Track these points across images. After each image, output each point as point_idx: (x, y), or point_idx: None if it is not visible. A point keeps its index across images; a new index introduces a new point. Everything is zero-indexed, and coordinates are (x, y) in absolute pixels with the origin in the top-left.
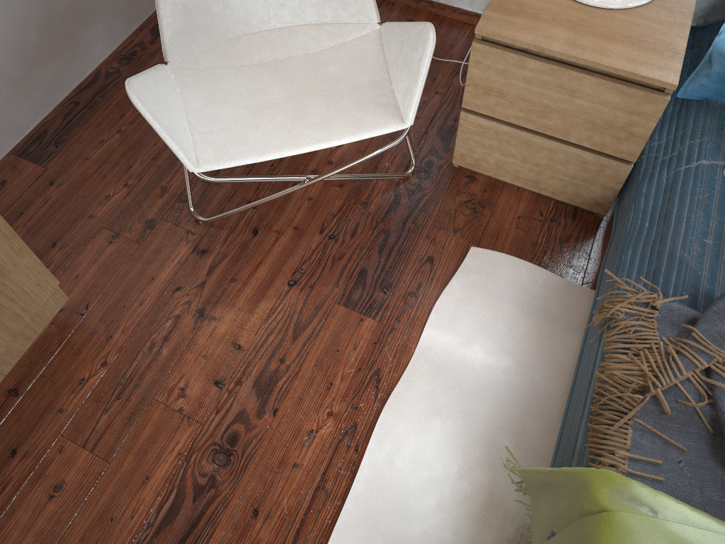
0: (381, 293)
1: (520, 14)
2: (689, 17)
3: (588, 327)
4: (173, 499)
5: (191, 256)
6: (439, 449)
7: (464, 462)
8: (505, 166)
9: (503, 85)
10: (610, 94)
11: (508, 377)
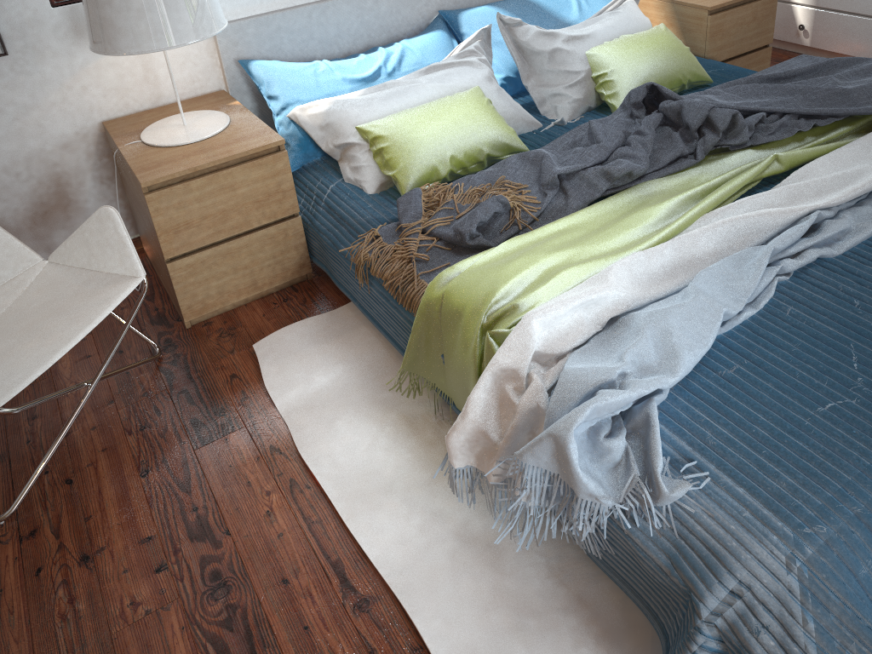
0: (222, 417)
1: (161, 164)
2: (257, 118)
3: (362, 308)
4: (213, 648)
5: (23, 545)
6: (355, 430)
7: (376, 420)
8: (226, 288)
9: (185, 215)
10: (254, 171)
11: (351, 373)
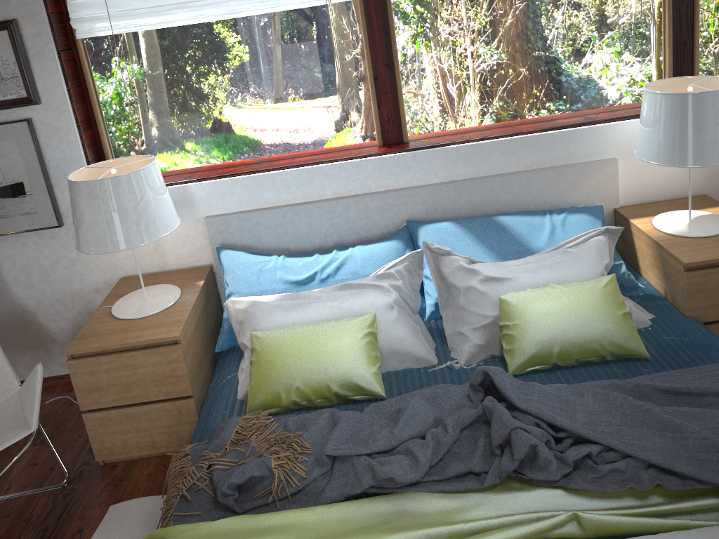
0: None
1: (93, 336)
2: (191, 305)
3: None
4: None
5: None
6: None
7: None
8: (129, 442)
9: (96, 381)
10: (152, 357)
11: None
